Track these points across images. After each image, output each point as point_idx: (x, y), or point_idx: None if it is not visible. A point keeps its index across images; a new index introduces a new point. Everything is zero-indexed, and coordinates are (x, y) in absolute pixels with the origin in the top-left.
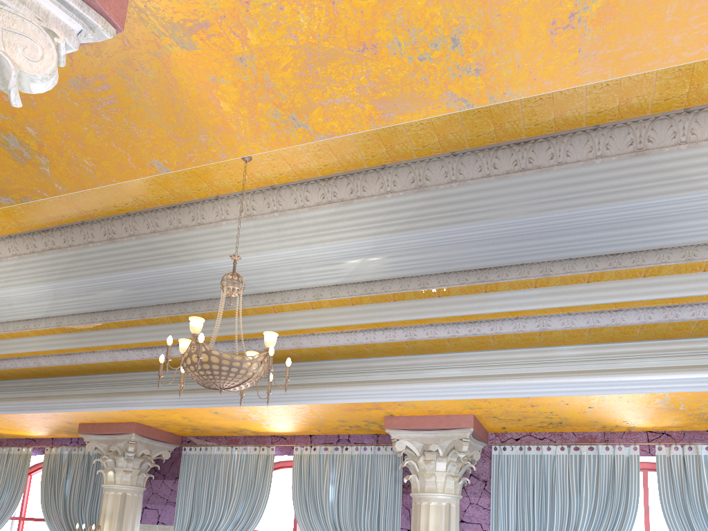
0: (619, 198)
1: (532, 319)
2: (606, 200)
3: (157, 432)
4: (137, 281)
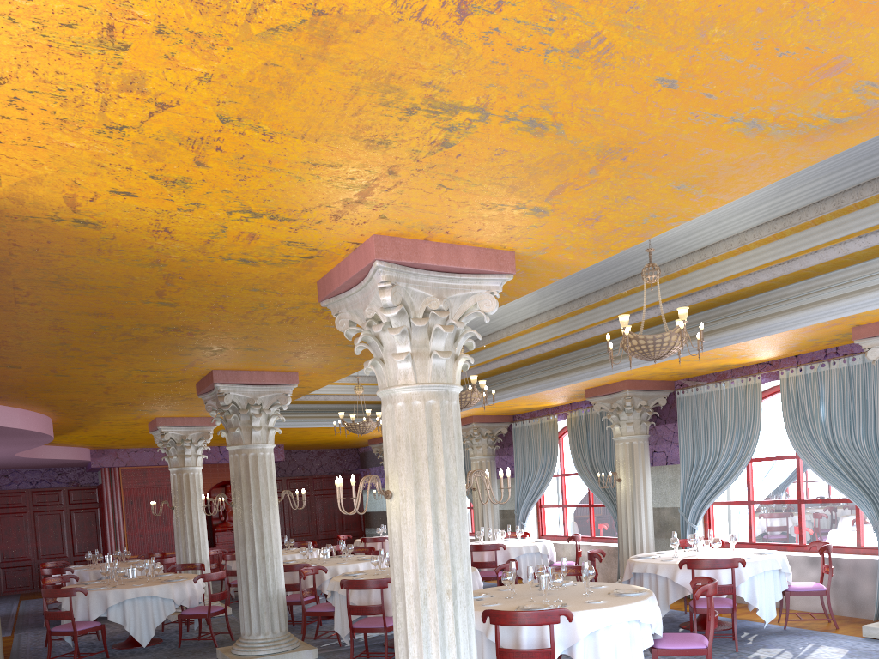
0: None
1: None
2: None
3: (649, 383)
4: (595, 269)
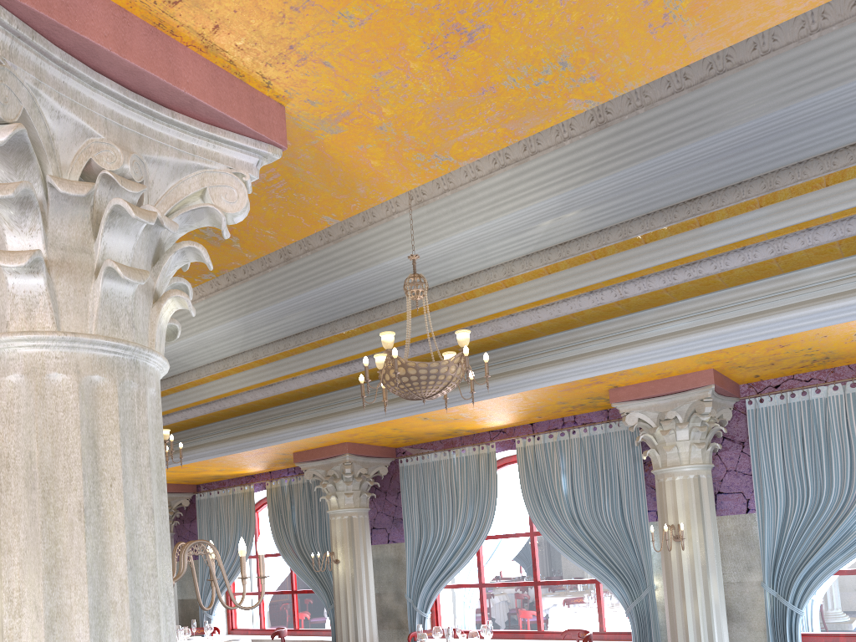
0: (849, 76)
1: (763, 245)
2: (832, 83)
3: (370, 448)
4: (321, 296)
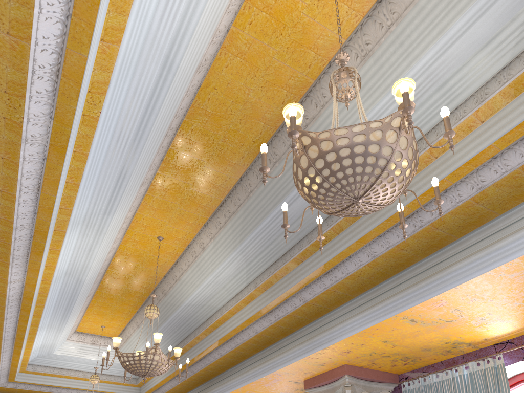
0: None
1: None
2: None
3: (371, 372)
4: (295, 208)
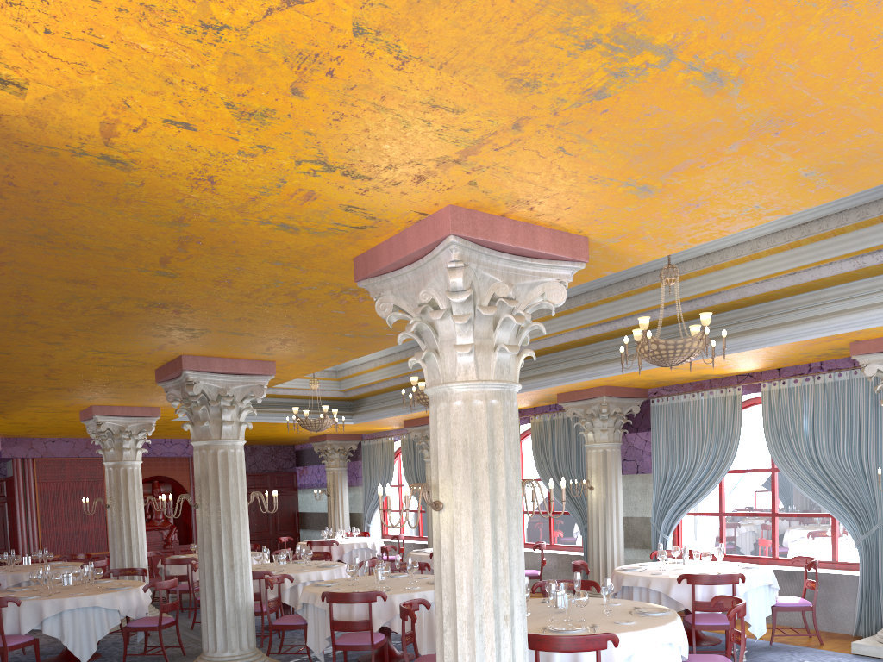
0: None
1: None
2: None
3: (625, 390)
4: None
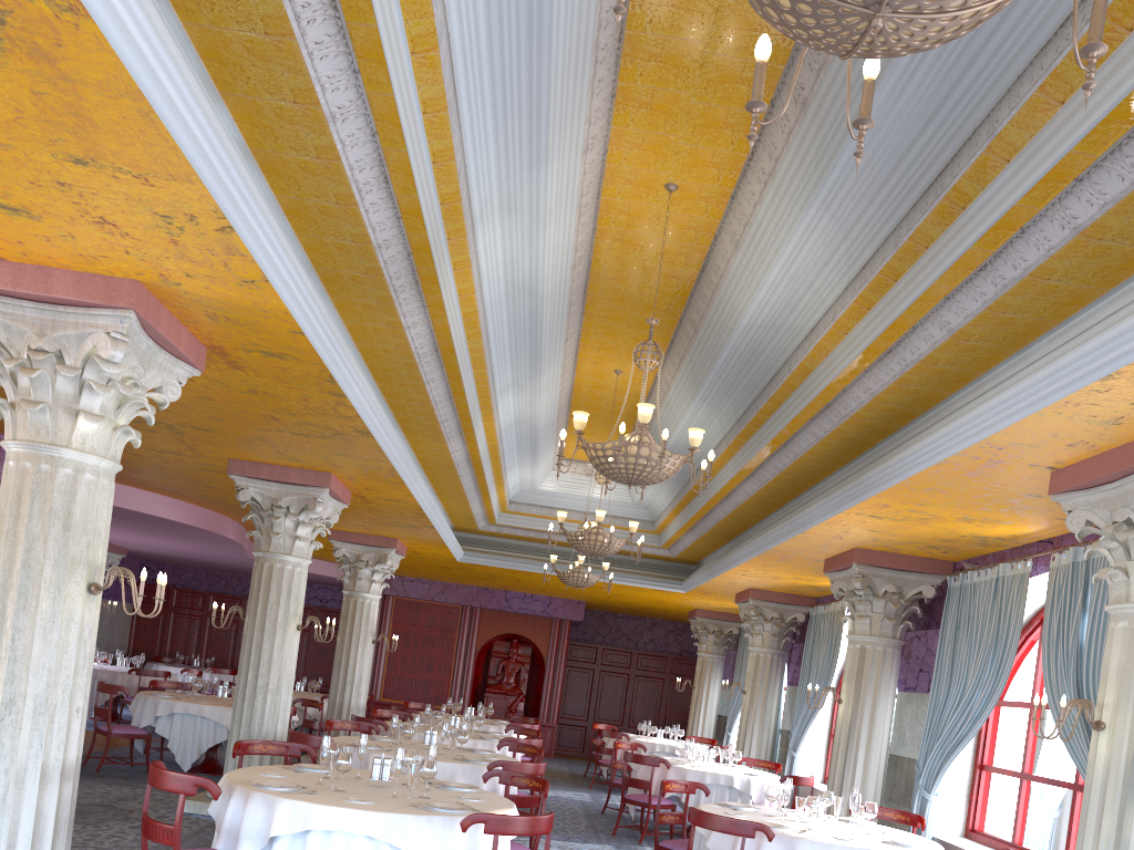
0: None
1: (1042, 219)
2: None
3: (900, 559)
4: (735, 367)
